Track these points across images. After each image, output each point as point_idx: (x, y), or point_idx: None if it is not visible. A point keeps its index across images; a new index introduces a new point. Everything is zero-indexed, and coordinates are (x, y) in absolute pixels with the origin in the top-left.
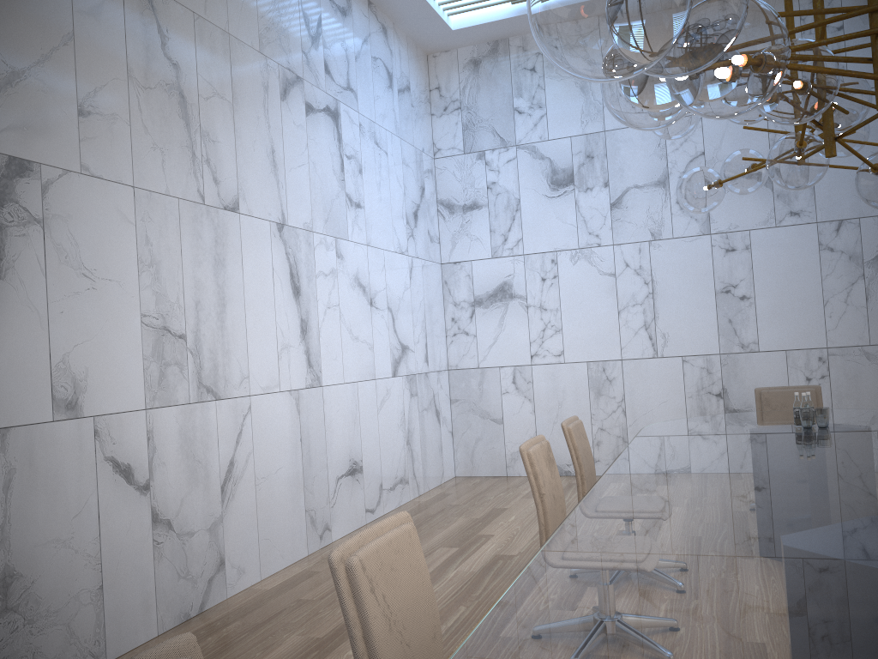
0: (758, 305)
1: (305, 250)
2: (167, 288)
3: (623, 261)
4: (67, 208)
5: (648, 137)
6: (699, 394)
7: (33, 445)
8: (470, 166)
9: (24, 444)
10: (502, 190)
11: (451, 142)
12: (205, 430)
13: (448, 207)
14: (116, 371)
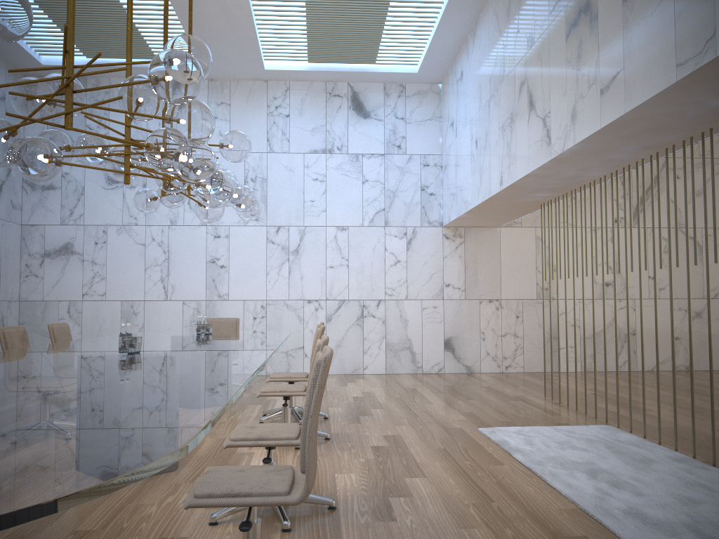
0: (230, 272)
1: None
2: None
3: (151, 236)
4: None
5: None
6: (191, 324)
7: None
8: None
9: None
10: (72, 179)
11: None
12: None
13: (31, 185)
14: None
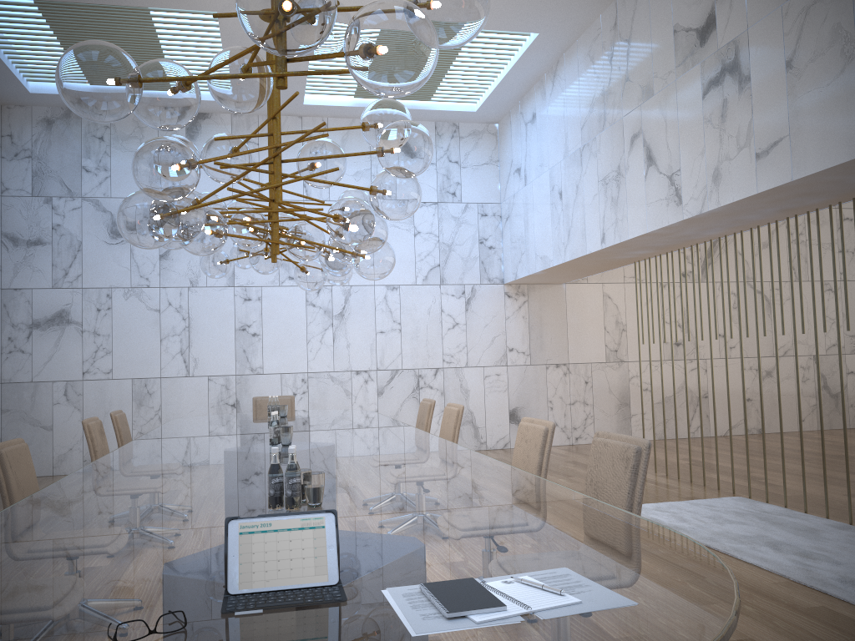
0: (264, 341)
1: None
2: None
3: (167, 300)
4: None
5: None
6: (219, 404)
7: None
8: (37, 207)
9: None
10: (66, 232)
11: (20, 185)
12: None
13: (12, 240)
14: None
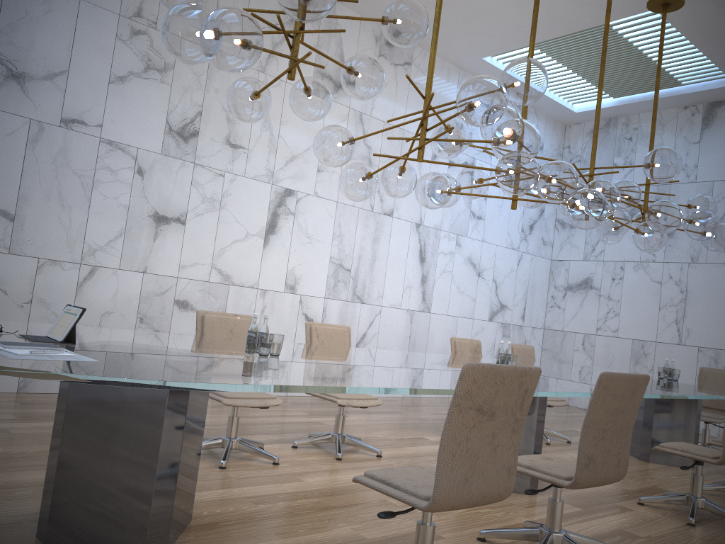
0: None
1: (433, 239)
2: (345, 247)
3: (668, 274)
4: (305, 209)
5: (700, 191)
6: None
7: (274, 299)
8: None
9: (271, 298)
10: None
11: None
12: (352, 315)
13: (561, 224)
14: (314, 279)
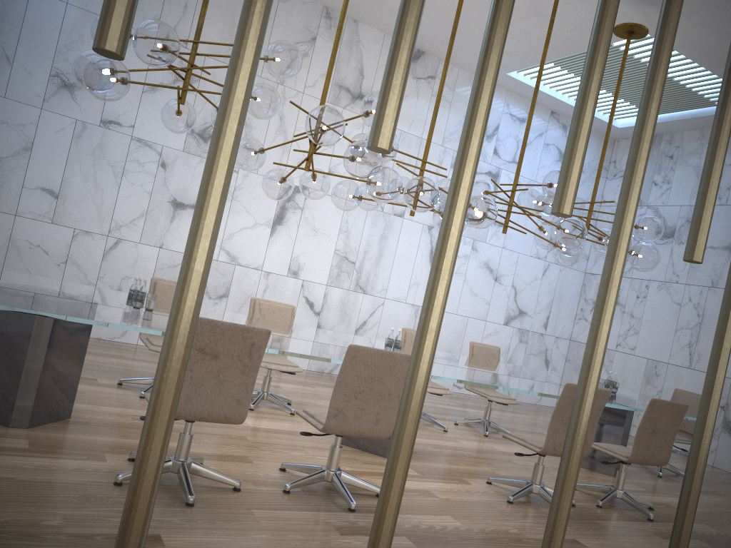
0: None
1: None
2: (351, 242)
3: (688, 296)
4: (313, 205)
5: (729, 214)
6: None
7: (277, 281)
8: None
9: (274, 280)
10: None
11: (611, 197)
12: (354, 303)
13: None
14: (317, 267)
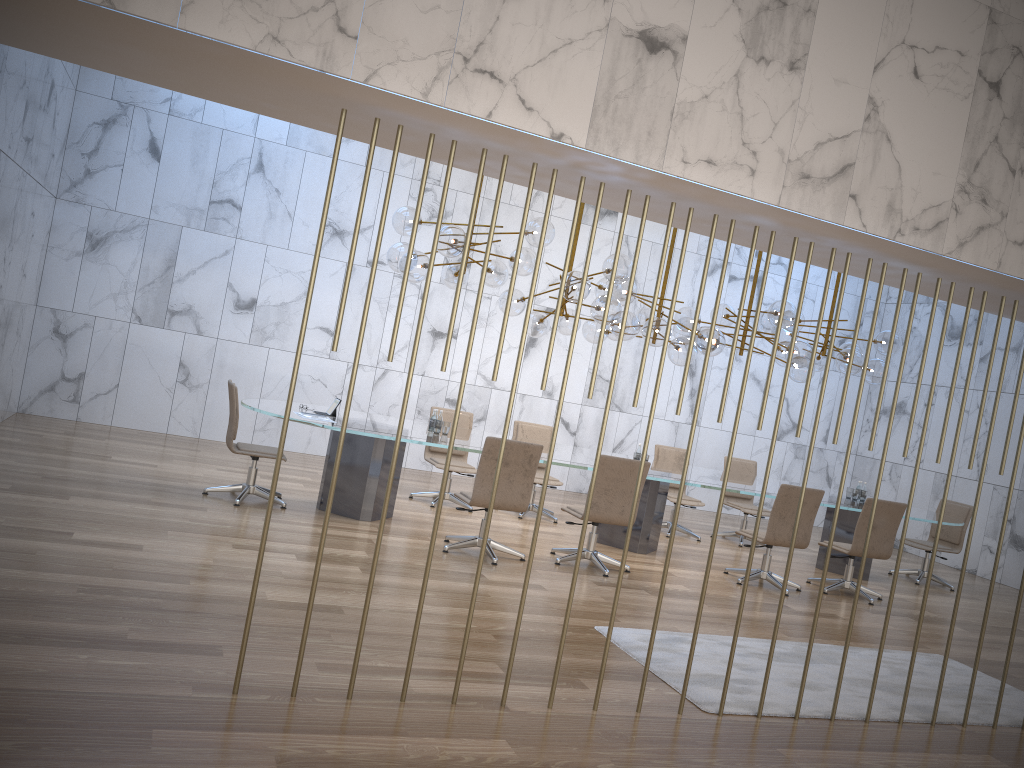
0: None
1: None
2: (604, 360)
3: (976, 403)
4: None
5: None
6: (996, 516)
7: (532, 403)
8: (904, 312)
9: (529, 401)
10: (917, 334)
11: (897, 293)
12: (610, 422)
13: None
14: (571, 387)
